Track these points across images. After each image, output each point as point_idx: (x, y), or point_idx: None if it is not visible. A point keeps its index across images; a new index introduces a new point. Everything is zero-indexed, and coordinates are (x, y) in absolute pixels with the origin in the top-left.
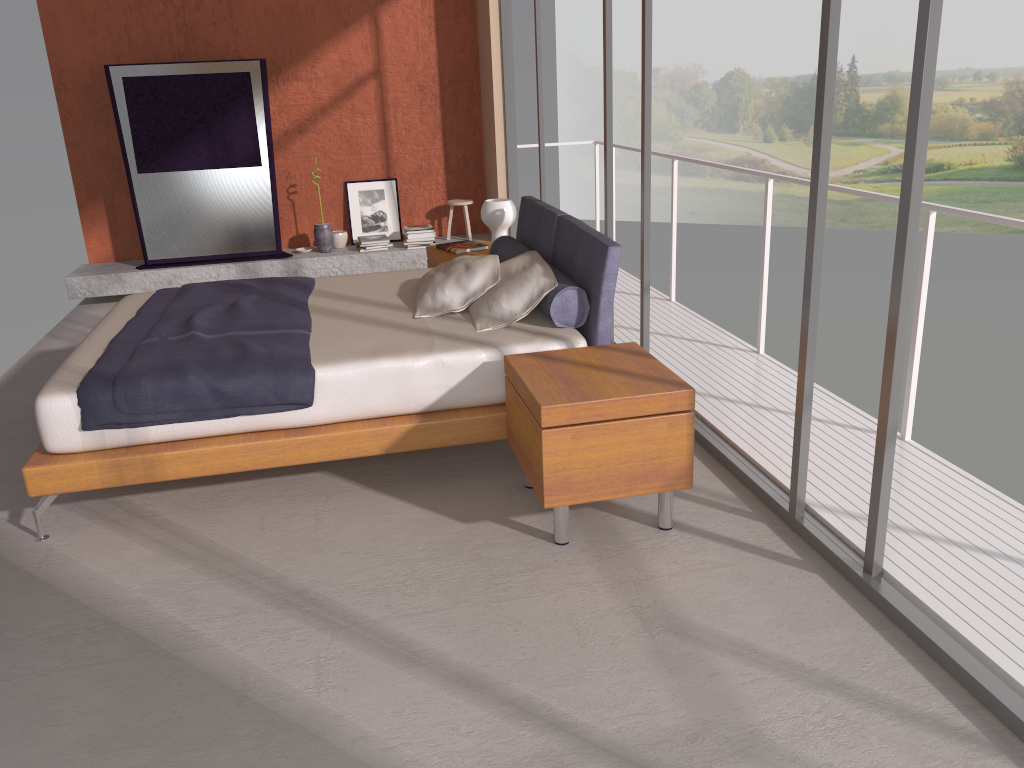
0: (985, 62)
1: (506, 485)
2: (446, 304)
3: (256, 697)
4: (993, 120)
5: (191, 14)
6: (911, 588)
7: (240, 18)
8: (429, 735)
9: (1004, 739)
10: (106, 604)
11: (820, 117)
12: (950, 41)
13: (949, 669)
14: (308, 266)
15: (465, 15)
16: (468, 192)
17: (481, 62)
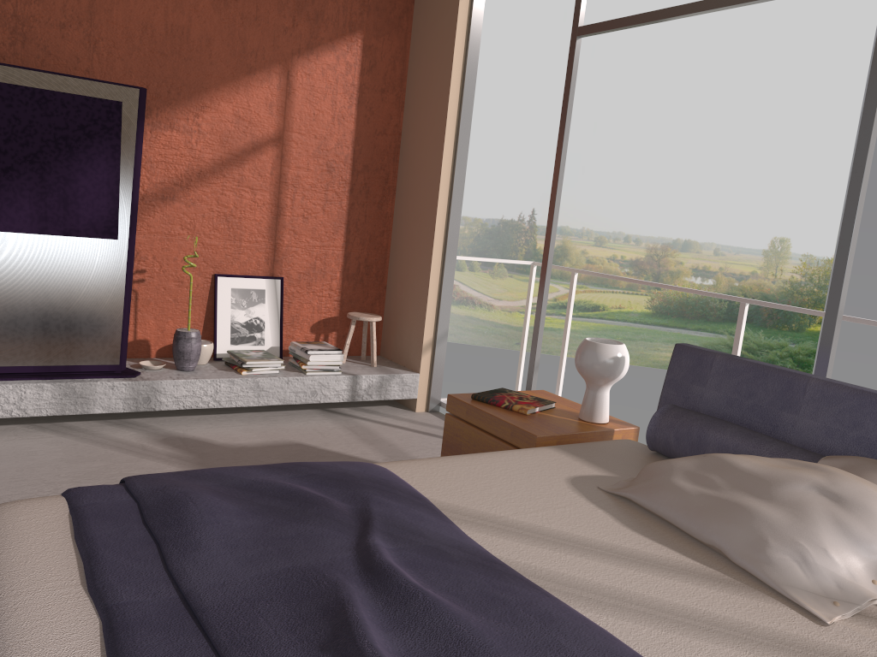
0: (633, 229)
1: None
2: (848, 584)
3: None
4: (637, 275)
5: (28, 4)
6: None
7: (104, 28)
8: None
9: None
10: None
11: None
12: (608, 209)
13: None
14: (168, 391)
15: (392, 92)
16: (365, 304)
17: (407, 151)
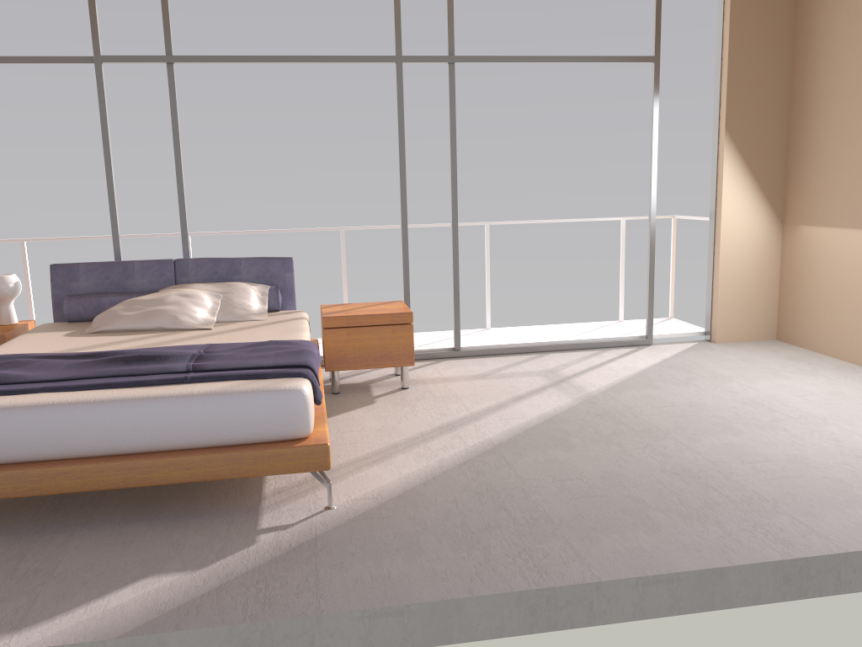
0: None
1: (331, 397)
2: (206, 319)
3: (530, 426)
4: None
5: None
6: (473, 345)
7: None
8: (551, 402)
9: (541, 353)
10: (442, 468)
11: (404, 181)
12: None
13: (511, 352)
14: None
15: None
16: None
17: None
